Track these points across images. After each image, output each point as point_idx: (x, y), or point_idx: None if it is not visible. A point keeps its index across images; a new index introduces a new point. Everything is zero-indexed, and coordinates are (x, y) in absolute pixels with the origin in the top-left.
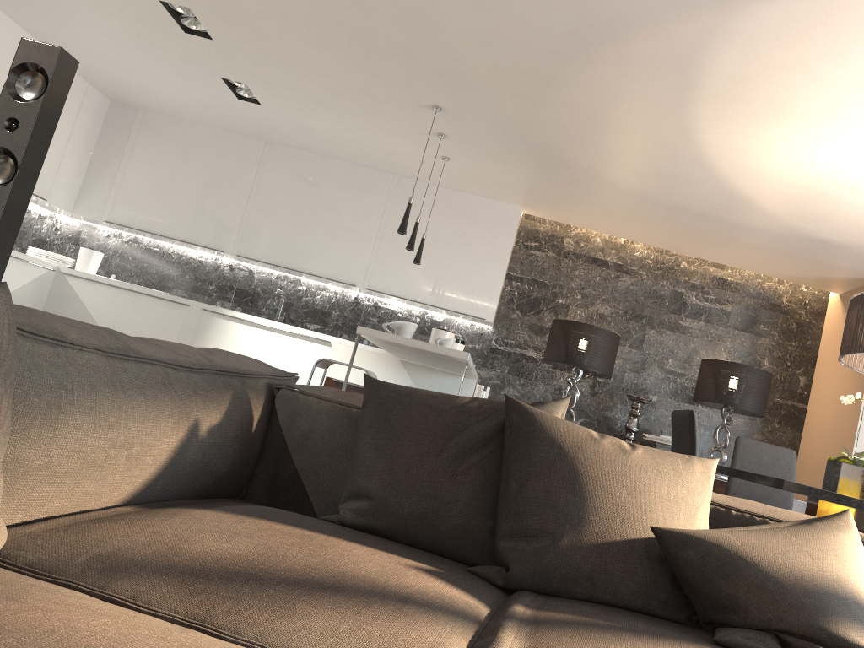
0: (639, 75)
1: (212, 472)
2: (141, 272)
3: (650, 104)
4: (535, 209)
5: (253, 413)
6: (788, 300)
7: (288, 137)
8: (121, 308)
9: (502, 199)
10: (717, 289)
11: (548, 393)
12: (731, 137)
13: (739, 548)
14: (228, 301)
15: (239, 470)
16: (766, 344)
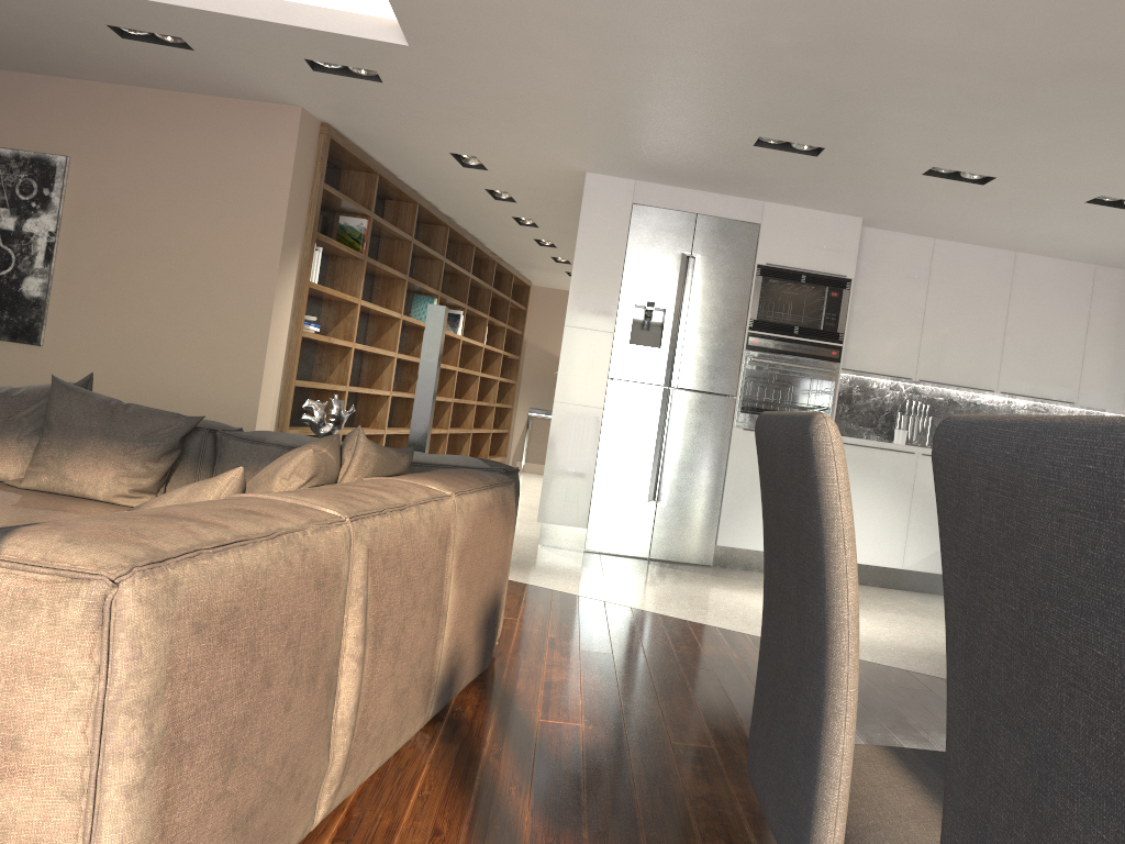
0: None
1: None
2: None
3: None
4: None
5: None
6: None
7: None
8: None
9: None
10: None
11: None
12: None
13: None
14: None
15: None
16: None
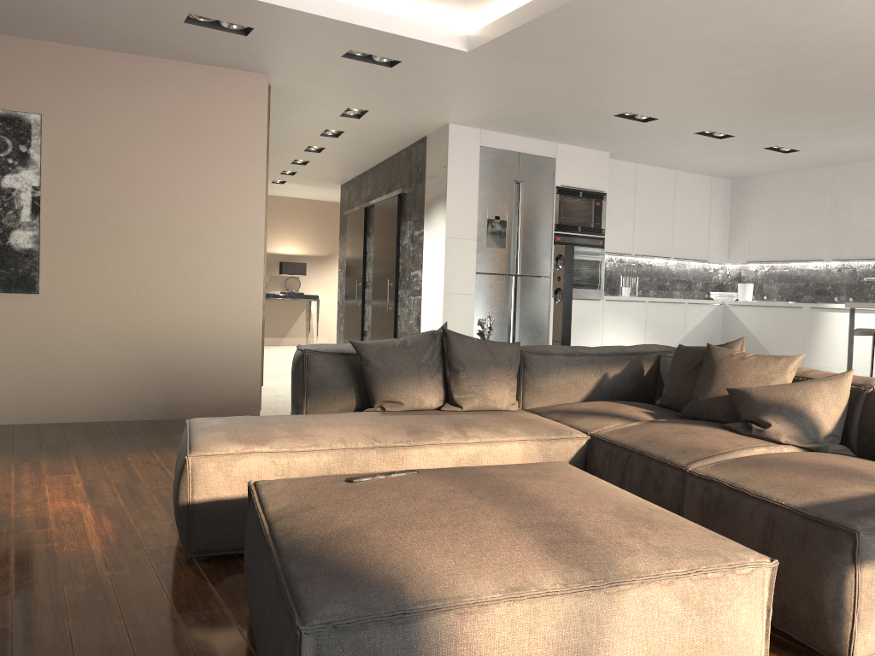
0: None
1: (620, 392)
2: (780, 290)
3: None
4: None
5: (643, 368)
6: None
7: (839, 158)
8: (762, 319)
9: None
10: None
11: None
12: None
13: (751, 391)
14: (841, 295)
15: (639, 391)
16: None
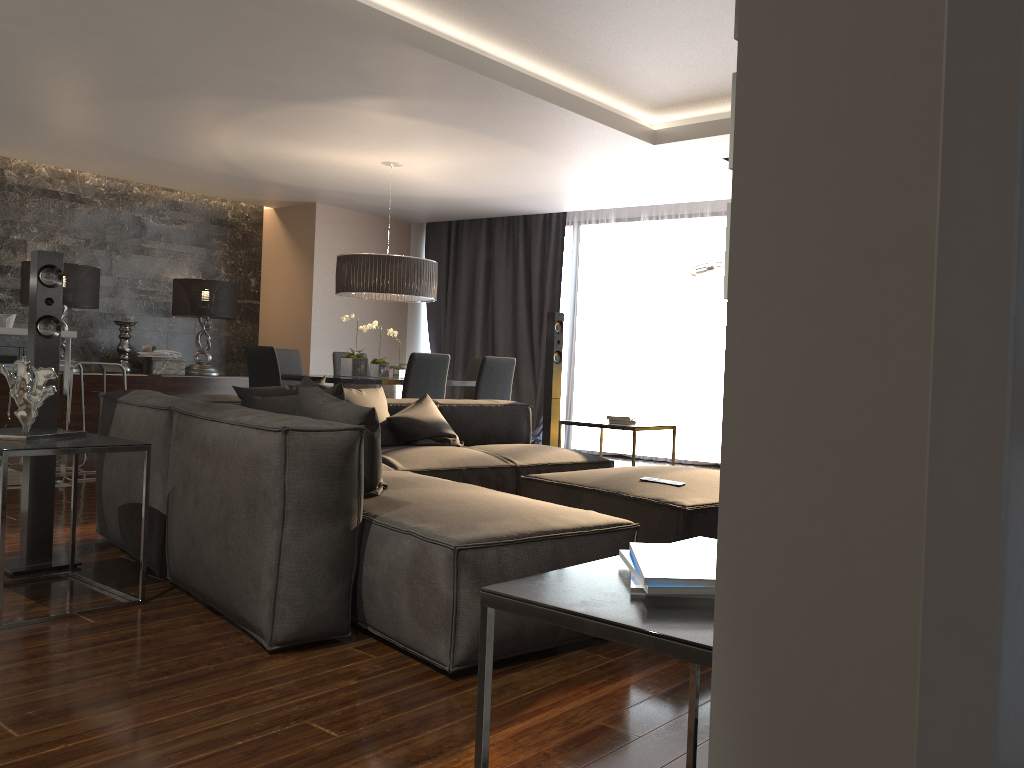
0: (192, 109)
1: None
2: None
3: (188, 119)
4: None
5: None
6: (232, 215)
7: None
8: None
9: None
10: (171, 211)
11: None
12: (242, 139)
13: (413, 416)
14: None
15: None
16: (221, 255)
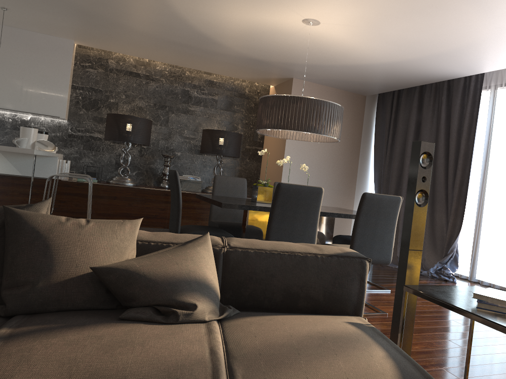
0: None
1: None
2: None
3: None
4: (83, 42)
5: None
6: (249, 91)
7: None
8: None
9: (58, 35)
10: (209, 87)
11: (112, 158)
12: (189, 4)
13: (138, 268)
14: None
15: None
16: (239, 117)
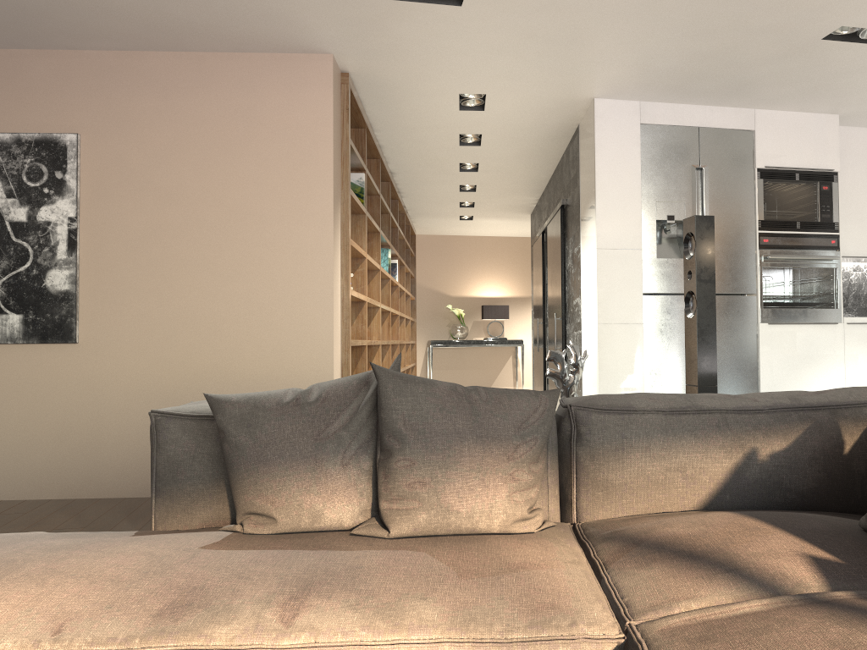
0: None
1: (789, 489)
2: None
3: None
4: None
5: (843, 437)
6: None
7: None
8: None
9: None
10: None
11: None
12: None
13: None
14: None
15: (834, 487)
16: None
